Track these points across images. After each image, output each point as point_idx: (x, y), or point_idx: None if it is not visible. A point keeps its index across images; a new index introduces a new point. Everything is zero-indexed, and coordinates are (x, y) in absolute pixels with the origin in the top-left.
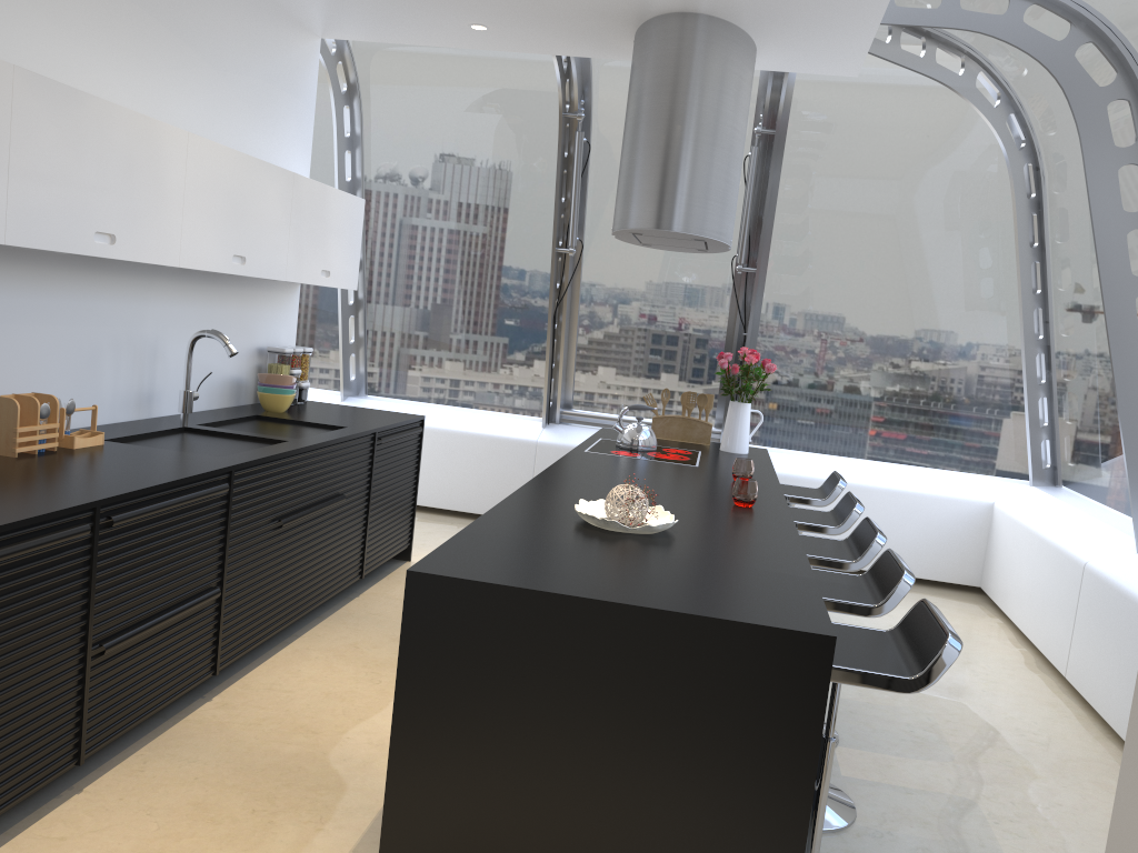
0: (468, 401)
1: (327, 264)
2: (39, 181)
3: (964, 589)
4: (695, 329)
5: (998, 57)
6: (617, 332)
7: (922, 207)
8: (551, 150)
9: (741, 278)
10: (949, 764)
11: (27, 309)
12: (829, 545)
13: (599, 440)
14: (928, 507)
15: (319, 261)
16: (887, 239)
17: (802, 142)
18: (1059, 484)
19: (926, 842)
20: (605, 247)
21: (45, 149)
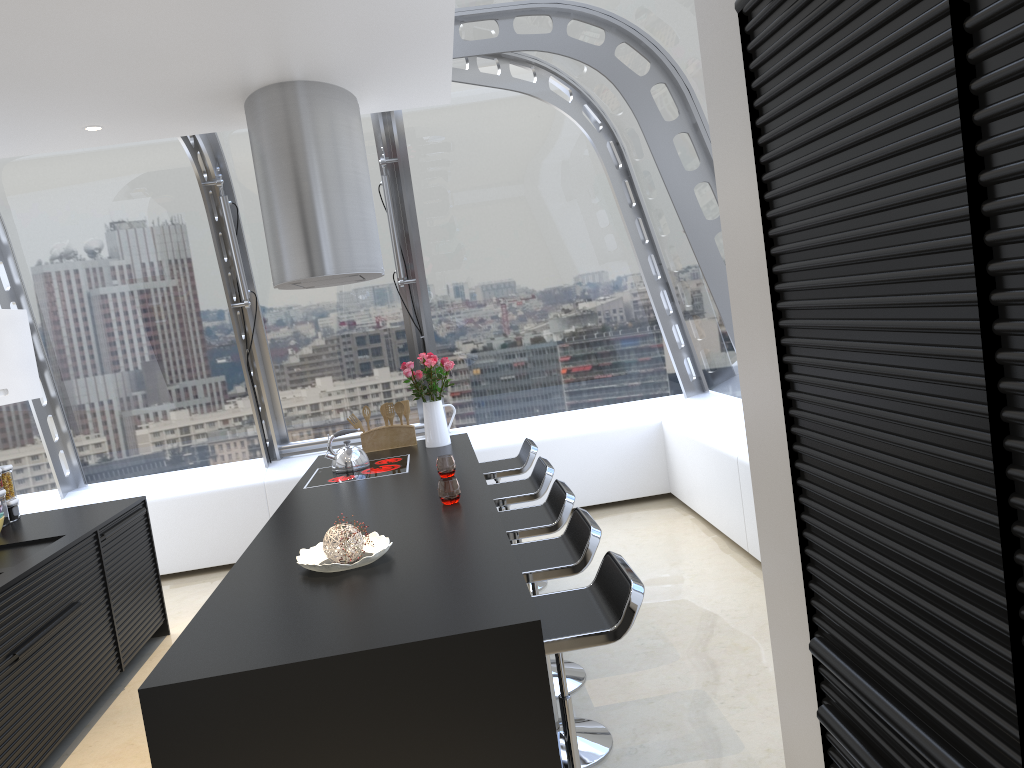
0: (189, 462)
1: (2, 383)
2: None
3: (659, 497)
4: (378, 343)
5: (560, 62)
6: (310, 363)
7: (538, 194)
8: (202, 217)
9: (406, 289)
10: (677, 663)
11: None
12: (532, 514)
13: (316, 471)
14: (612, 439)
15: None
16: (517, 227)
17: (424, 162)
18: (707, 390)
19: (672, 742)
20: (277, 291)
21: None
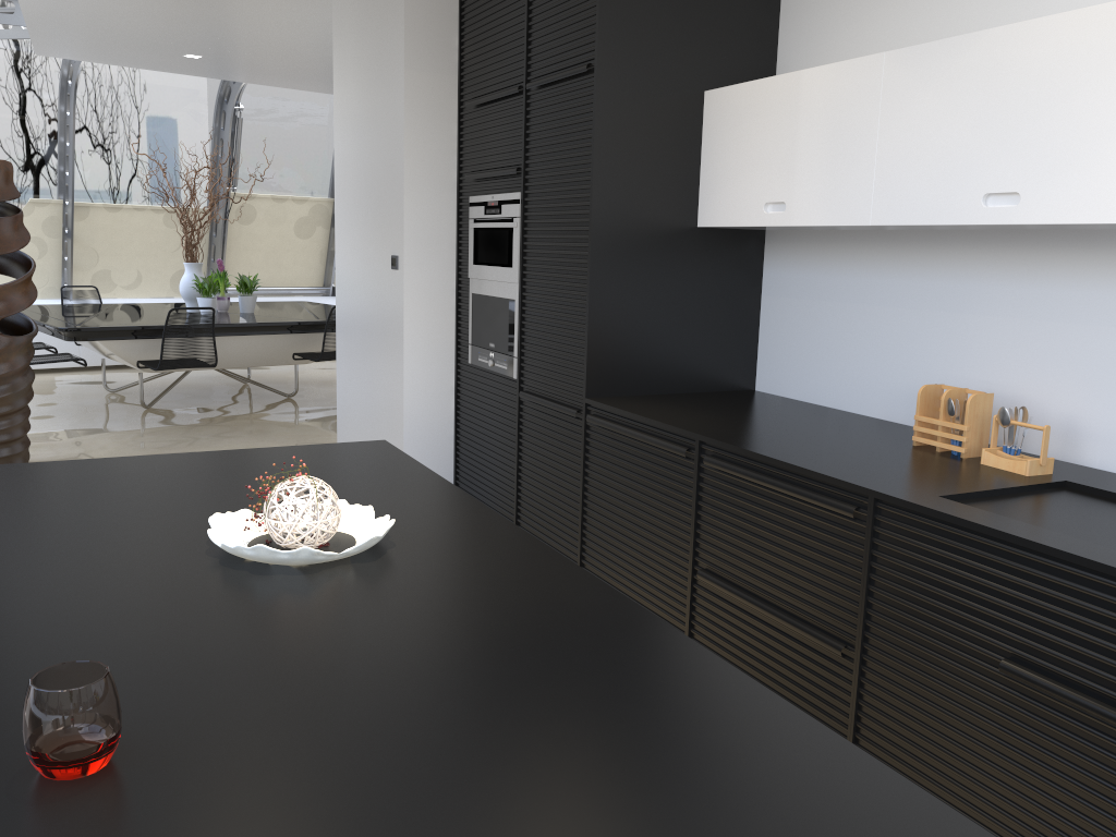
0: None
1: None
2: (908, 155)
3: None
4: None
5: None
6: None
7: None
8: None
9: None
10: None
11: (1100, 305)
12: None
13: None
14: None
15: None
16: None
17: None
18: None
19: None
20: None
21: (916, 119)
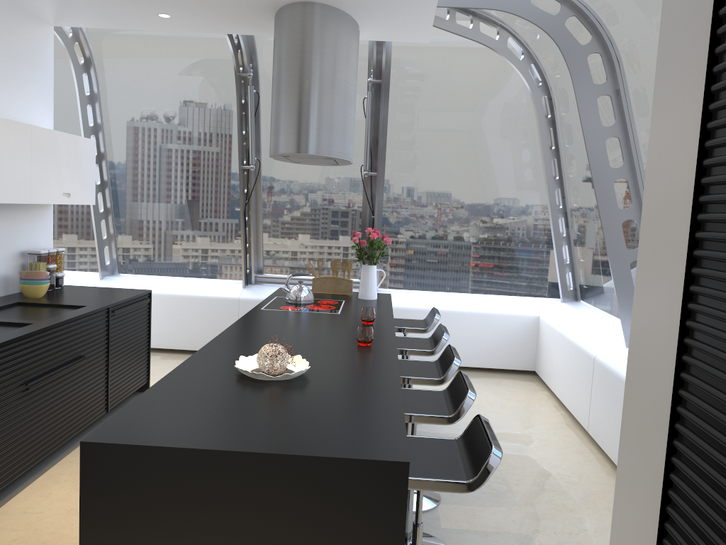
0: (191, 273)
1: (67, 188)
2: None
3: (525, 372)
4: (341, 215)
5: (519, 27)
6: (289, 220)
7: (481, 126)
8: (233, 99)
9: (368, 179)
10: (514, 508)
11: None
12: (425, 367)
13: (274, 298)
14: (499, 321)
15: (60, 187)
16: (460, 148)
17: (401, 87)
18: (579, 300)
19: None
20: (276, 163)
21: None
